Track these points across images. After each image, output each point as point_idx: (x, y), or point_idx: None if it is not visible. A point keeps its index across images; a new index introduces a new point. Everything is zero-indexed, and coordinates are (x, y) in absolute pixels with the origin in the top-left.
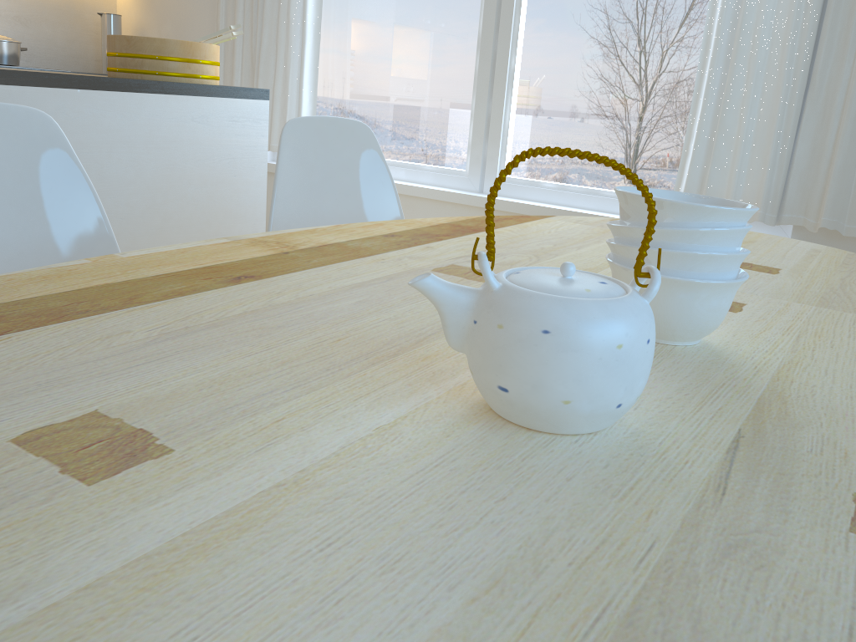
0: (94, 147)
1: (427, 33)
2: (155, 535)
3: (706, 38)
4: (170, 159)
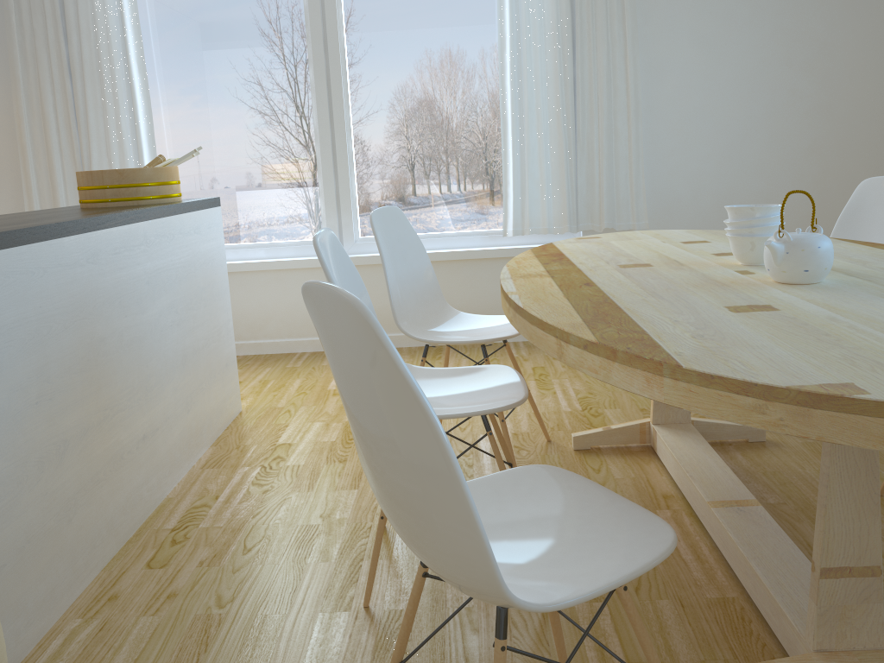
0: (160, 267)
1: (263, 130)
2: (819, 309)
3: (502, 115)
4: (190, 267)
